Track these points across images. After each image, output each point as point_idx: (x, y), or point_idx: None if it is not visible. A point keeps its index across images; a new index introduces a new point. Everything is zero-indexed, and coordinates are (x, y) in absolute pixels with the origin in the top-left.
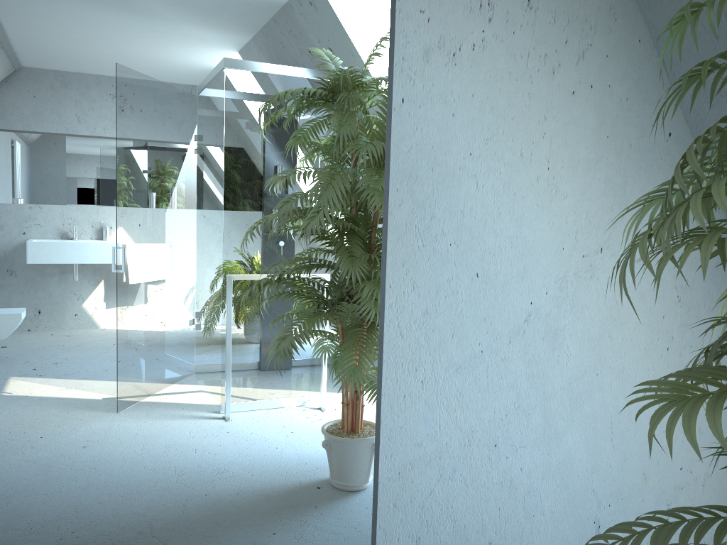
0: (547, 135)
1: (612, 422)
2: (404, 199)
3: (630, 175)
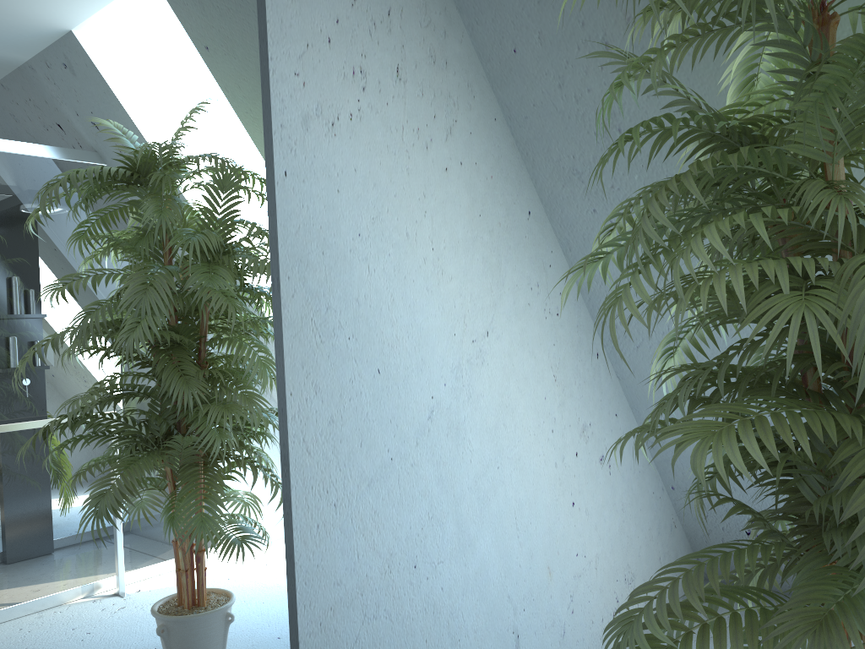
0: (428, 214)
1: (516, 517)
2: (297, 288)
3: (502, 254)
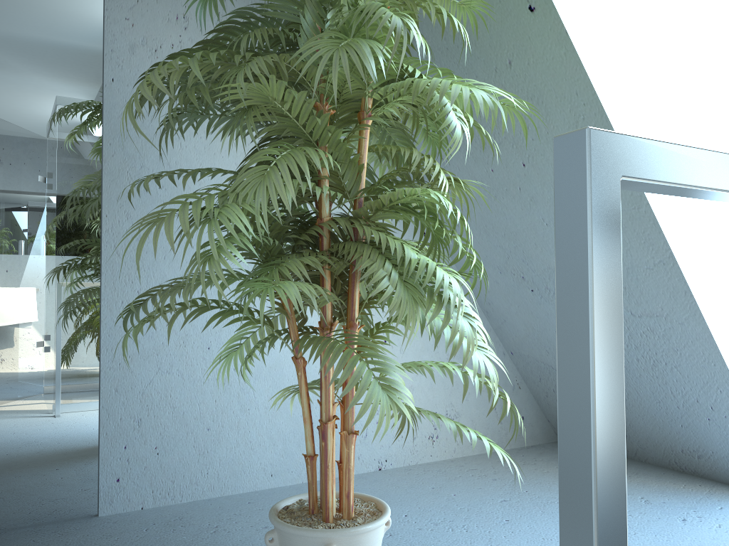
0: None
1: None
2: (116, 151)
3: None
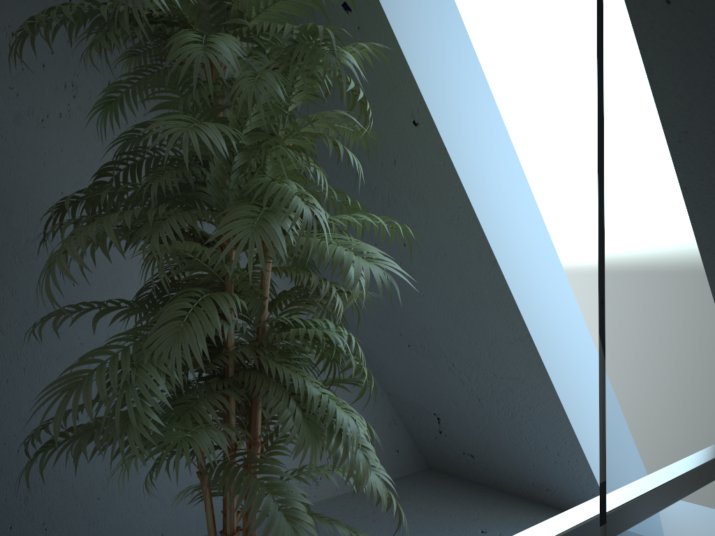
0: None
1: None
2: (0, 226)
3: None
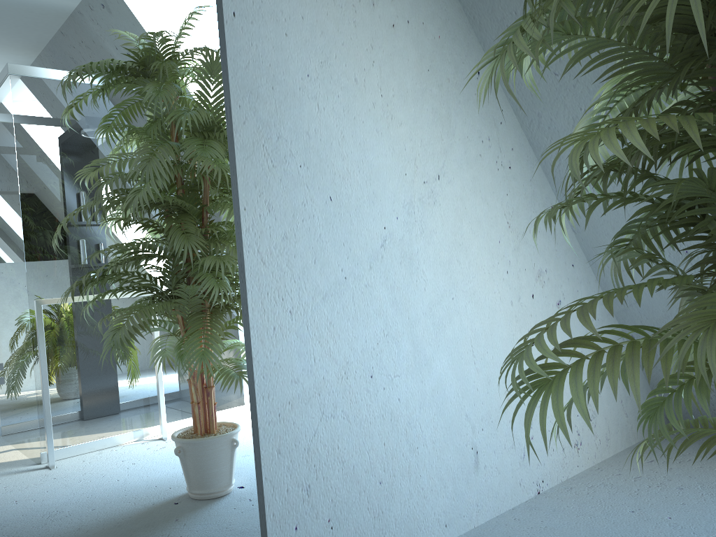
0: (376, 64)
1: (472, 345)
2: (248, 117)
3: (452, 108)
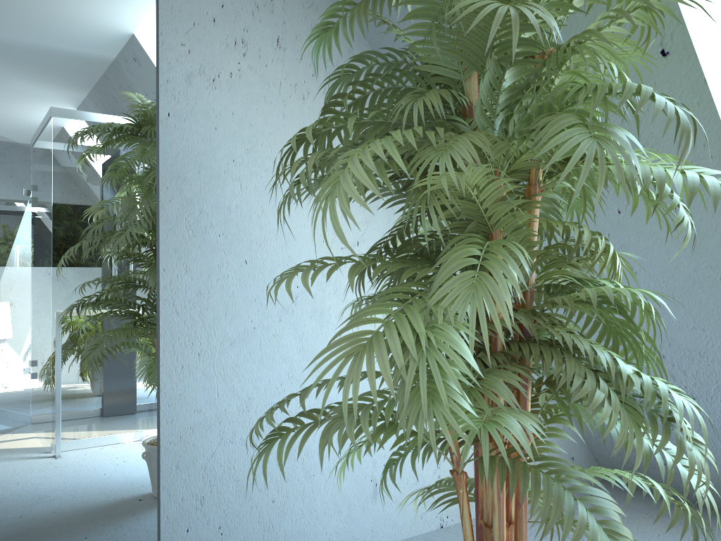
0: (302, 148)
1: None
2: (174, 196)
3: None
